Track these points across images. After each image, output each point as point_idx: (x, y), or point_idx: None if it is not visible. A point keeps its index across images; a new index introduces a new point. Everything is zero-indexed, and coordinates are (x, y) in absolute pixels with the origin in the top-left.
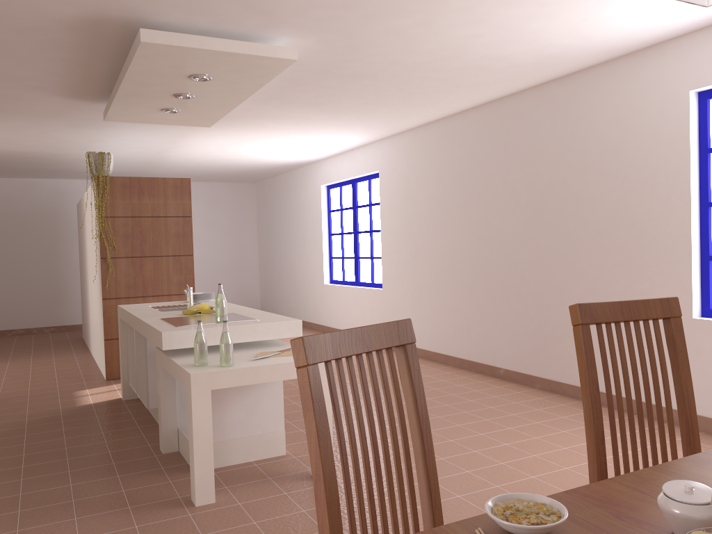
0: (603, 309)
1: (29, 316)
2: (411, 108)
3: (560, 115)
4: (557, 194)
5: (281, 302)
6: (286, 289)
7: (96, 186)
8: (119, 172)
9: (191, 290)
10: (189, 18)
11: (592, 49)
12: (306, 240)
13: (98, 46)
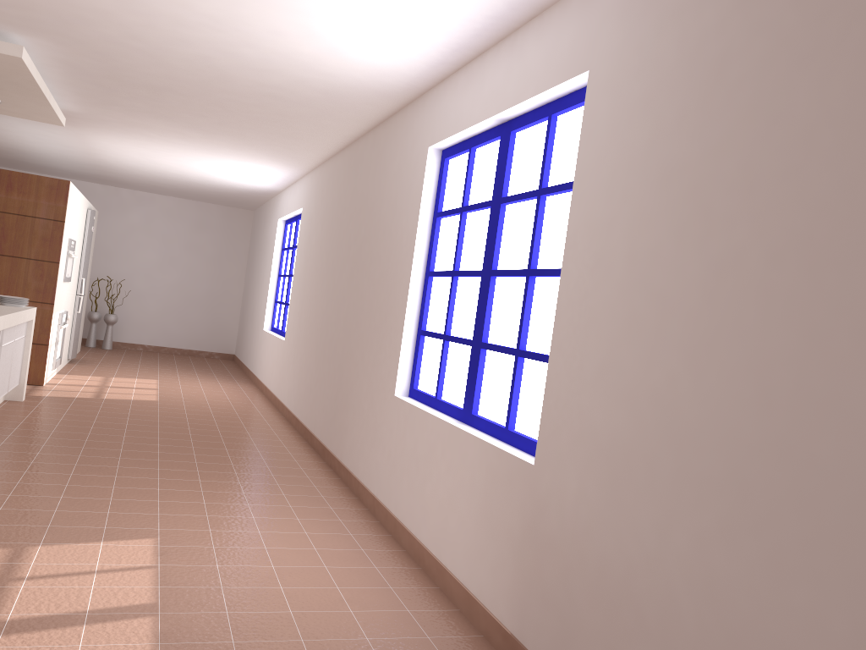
0: None
1: None
2: (279, 137)
3: (378, 162)
4: (365, 248)
5: (244, 347)
6: (248, 333)
7: None
8: (81, 173)
9: None
10: None
11: (361, 90)
12: (263, 280)
13: None
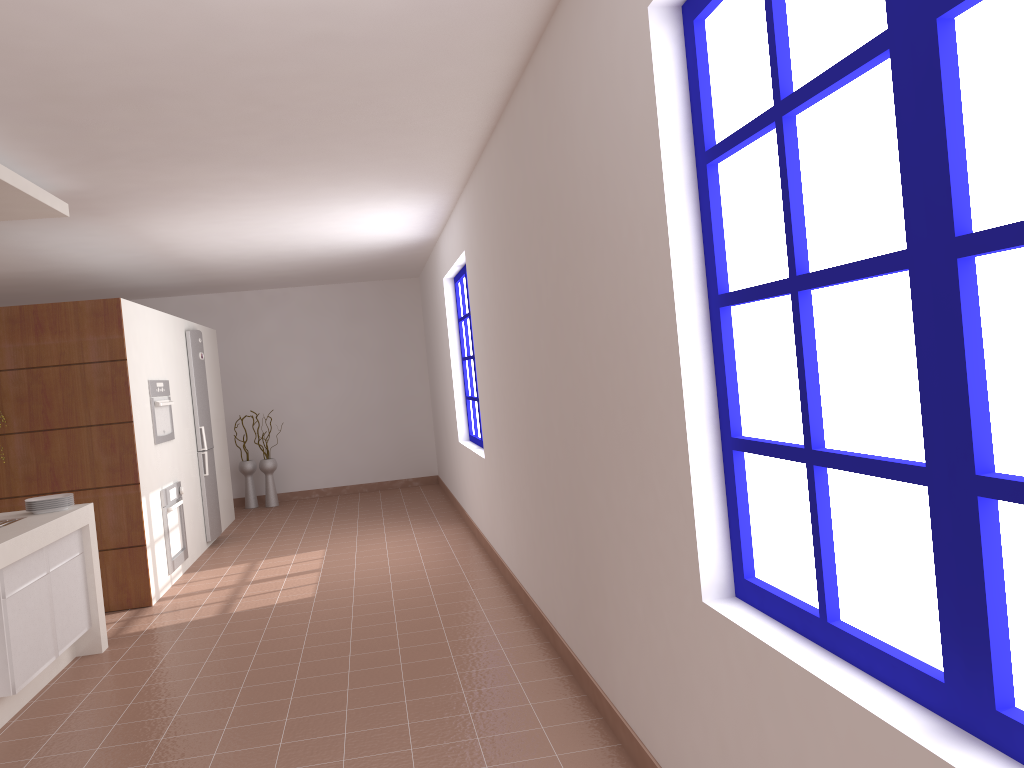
0: None
1: None
2: (385, 138)
3: (551, 112)
4: (565, 284)
5: (445, 466)
6: (444, 446)
7: None
8: (183, 284)
9: None
10: None
11: None
12: (445, 369)
13: None
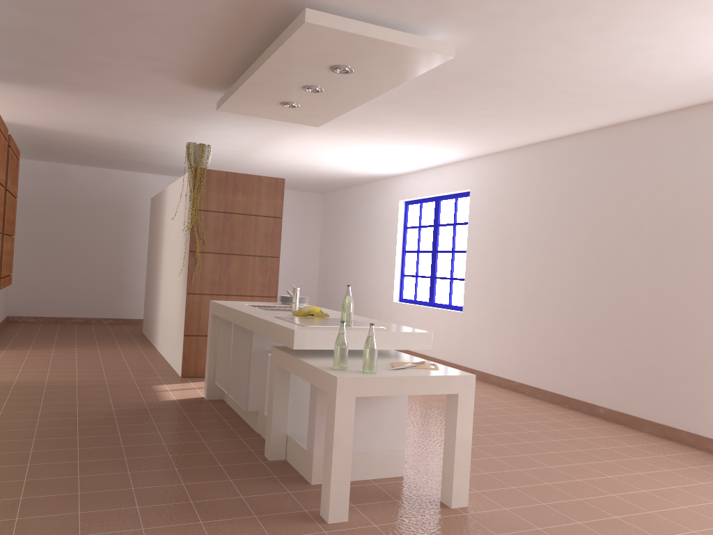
0: None
1: (89, 306)
2: (527, 125)
3: (701, 142)
4: (691, 226)
5: None
6: None
7: (193, 178)
8: None
9: (298, 291)
10: (356, 2)
11: None
12: (376, 255)
13: (245, 27)
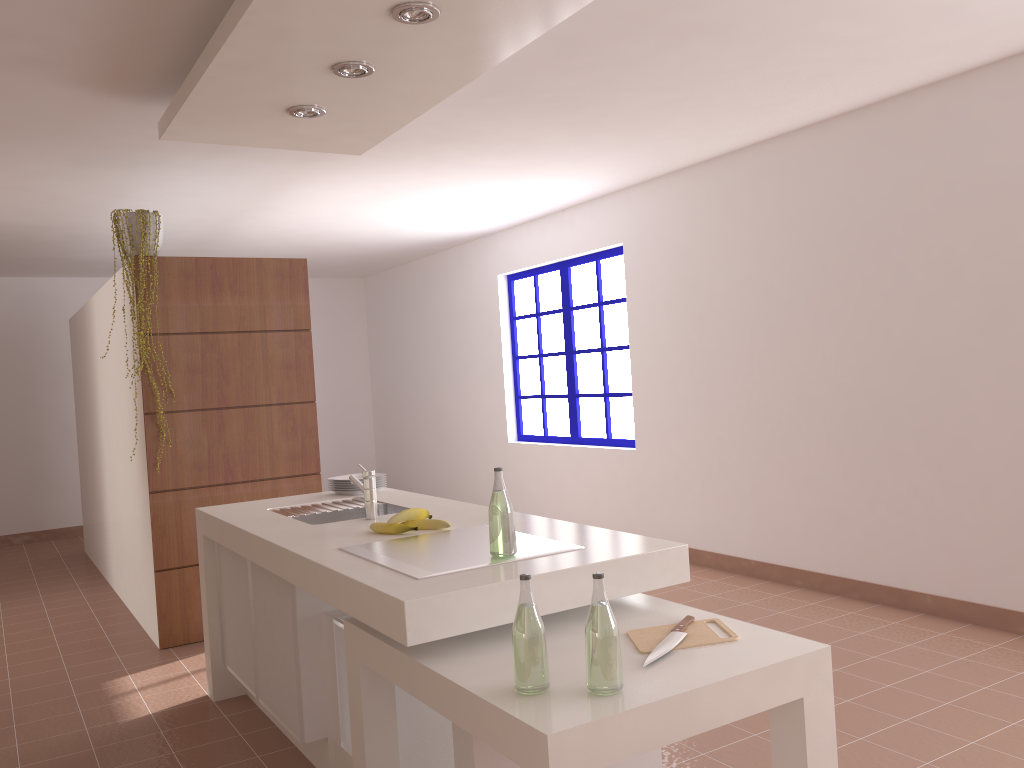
0: None
1: None
2: (733, 117)
3: None
4: None
5: (420, 474)
6: (428, 452)
7: (133, 276)
8: None
9: (373, 478)
10: None
11: None
12: (468, 369)
13: None
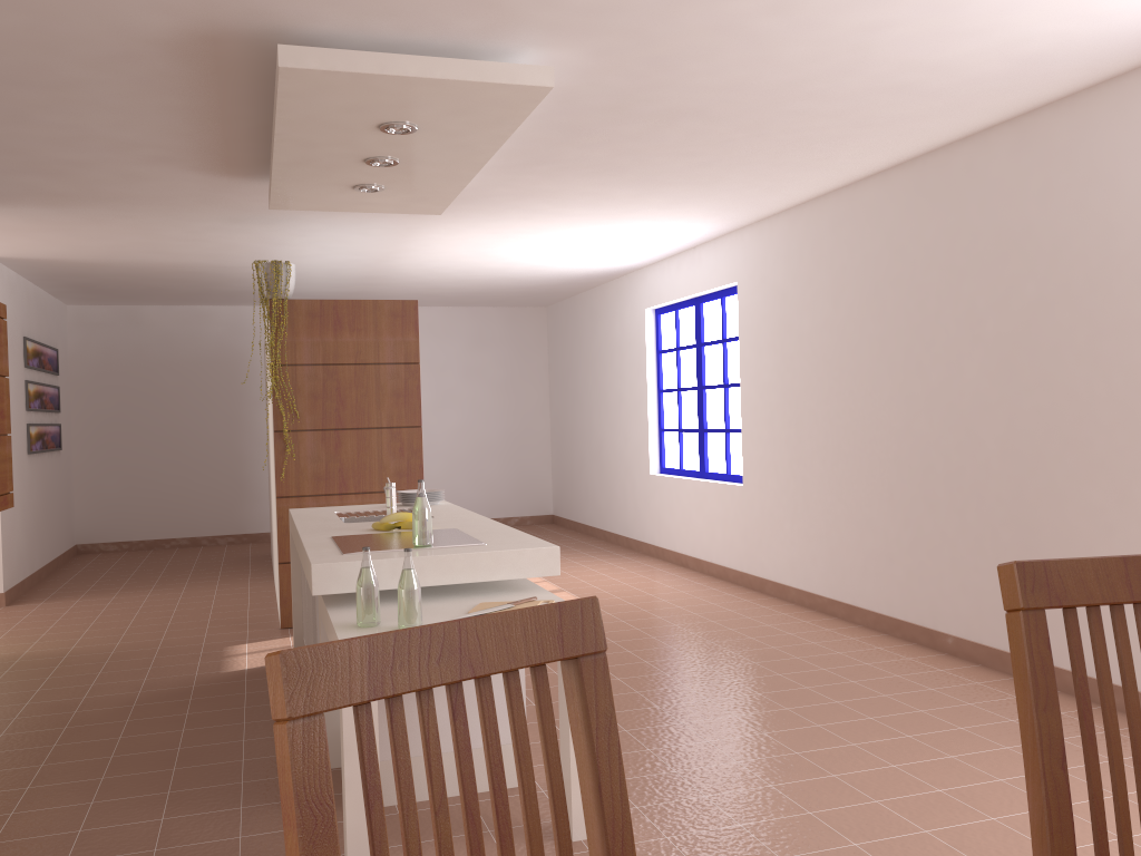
0: (1079, 574)
1: (196, 519)
2: (785, 171)
3: (1058, 169)
4: (1053, 317)
5: (585, 503)
6: (591, 481)
7: (269, 316)
8: (328, 294)
9: (393, 488)
10: (360, 22)
11: (1116, 40)
12: (622, 401)
13: (229, 83)
